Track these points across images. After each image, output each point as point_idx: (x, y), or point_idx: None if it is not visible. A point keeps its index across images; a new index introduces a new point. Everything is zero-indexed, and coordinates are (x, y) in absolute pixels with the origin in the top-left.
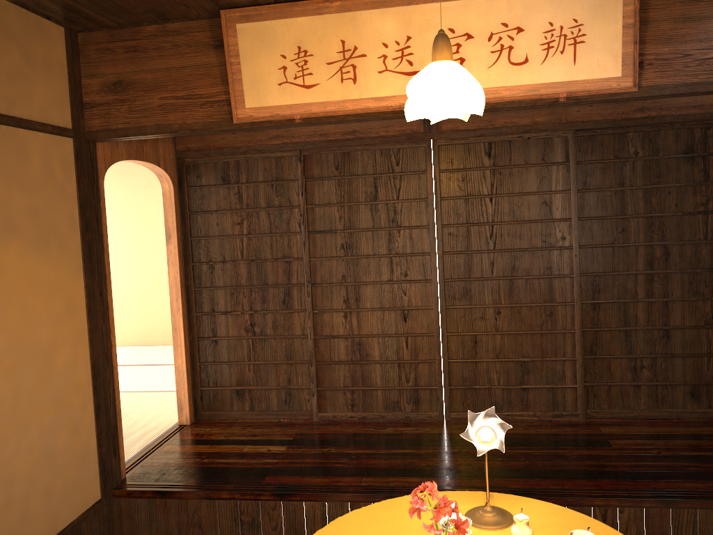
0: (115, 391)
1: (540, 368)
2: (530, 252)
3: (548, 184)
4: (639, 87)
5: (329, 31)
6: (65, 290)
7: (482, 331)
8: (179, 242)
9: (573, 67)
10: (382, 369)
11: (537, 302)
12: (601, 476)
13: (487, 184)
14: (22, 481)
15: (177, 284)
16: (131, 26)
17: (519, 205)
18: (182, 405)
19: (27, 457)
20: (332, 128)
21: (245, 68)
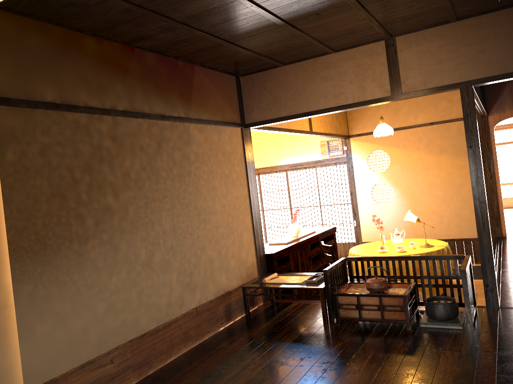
0: (499, 204)
1: None
2: None
3: None
4: None
5: None
6: (468, 168)
7: None
8: None
9: None
10: None
11: None
12: None
13: None
14: (446, 218)
15: None
16: None
17: None
18: None
19: (449, 212)
20: None
21: None
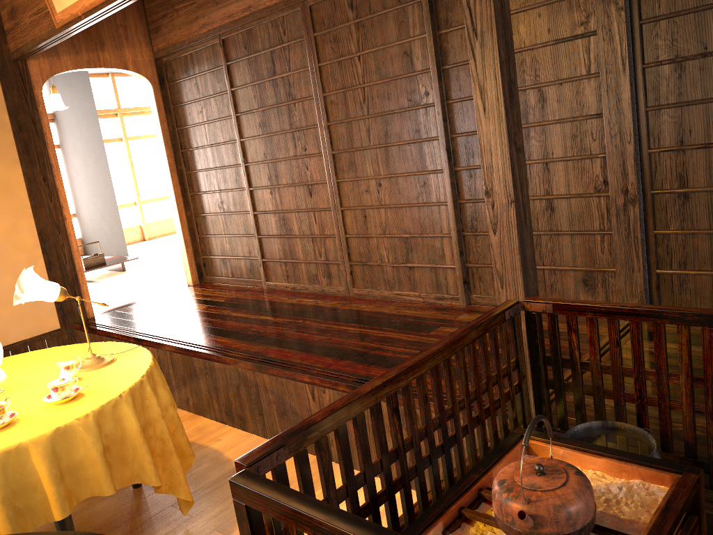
0: (74, 253)
1: (422, 246)
2: (399, 114)
3: (406, 30)
4: None
5: None
6: None
7: (368, 205)
8: (166, 133)
9: None
10: (302, 243)
11: (411, 171)
12: (353, 357)
13: (354, 42)
14: None
15: (168, 169)
16: None
17: (383, 61)
18: (186, 269)
19: None
20: (235, 7)
21: None
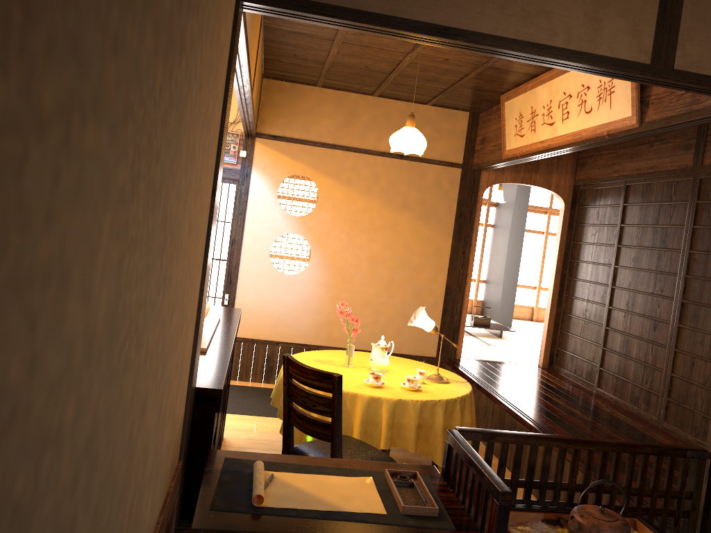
0: (463, 309)
1: None
2: None
3: None
4: (642, 123)
5: (528, 101)
6: (435, 243)
7: (697, 355)
8: (562, 242)
9: (610, 111)
10: (635, 367)
11: None
12: None
13: None
14: (385, 317)
15: (554, 270)
16: (490, 108)
17: None
18: (541, 352)
19: (390, 309)
20: (643, 164)
21: (506, 127)
